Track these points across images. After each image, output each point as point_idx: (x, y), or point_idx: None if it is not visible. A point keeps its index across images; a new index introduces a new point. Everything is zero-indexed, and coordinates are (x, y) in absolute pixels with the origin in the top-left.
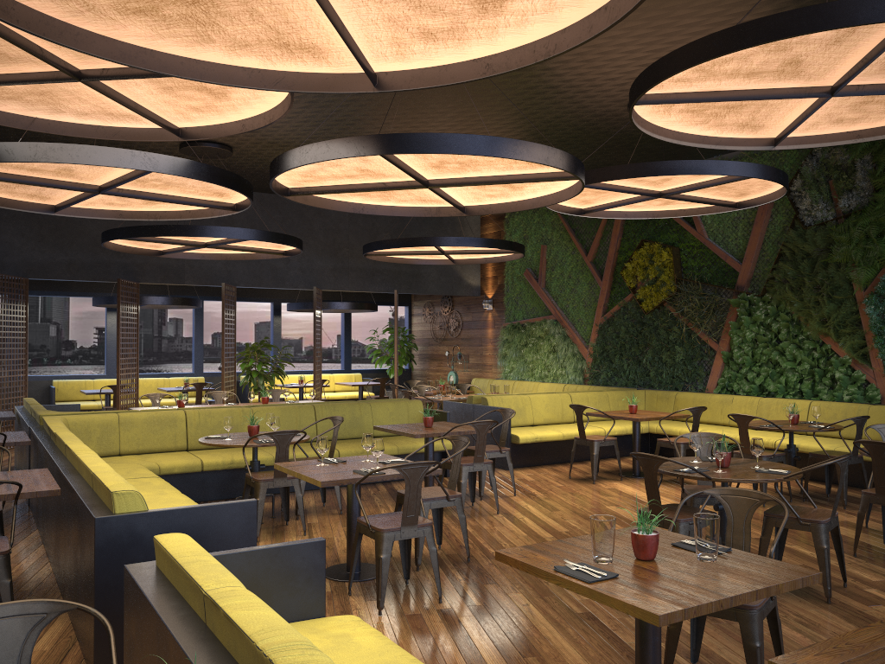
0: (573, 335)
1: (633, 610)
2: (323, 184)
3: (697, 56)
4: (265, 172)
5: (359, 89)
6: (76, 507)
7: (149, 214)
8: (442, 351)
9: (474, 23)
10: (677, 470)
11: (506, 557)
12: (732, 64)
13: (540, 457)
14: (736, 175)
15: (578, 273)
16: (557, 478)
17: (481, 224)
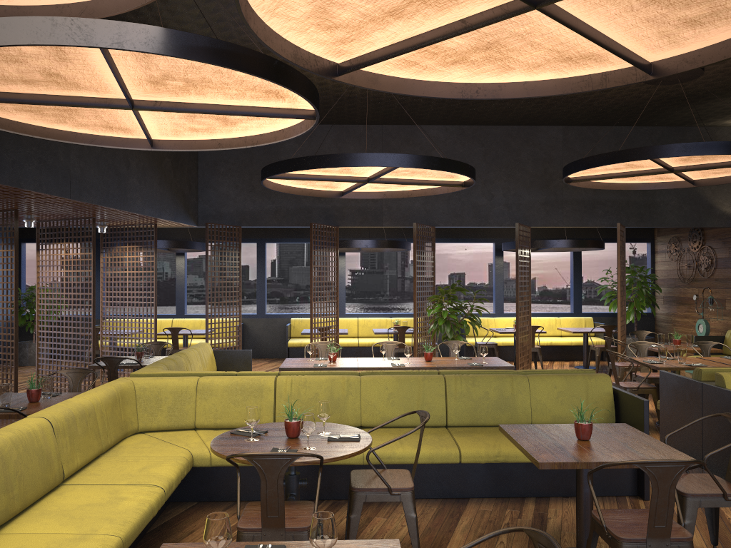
0: None
1: None
2: (376, 45)
3: None
4: None
5: None
6: None
7: (247, 140)
8: (690, 294)
9: None
10: None
11: None
12: None
13: None
14: None
15: None
16: None
17: None
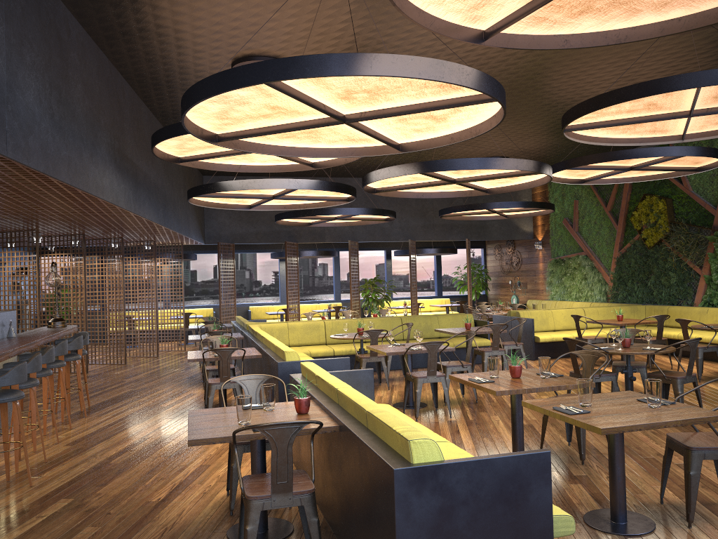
0: (598, 266)
1: (489, 391)
2: (394, 185)
3: (583, 111)
4: (372, 166)
5: (391, 152)
6: (269, 361)
7: (300, 206)
8: (508, 280)
9: (437, 125)
10: (593, 348)
11: (452, 376)
12: (613, 109)
13: (558, 352)
14: (672, 156)
15: (601, 220)
16: (564, 365)
17: None
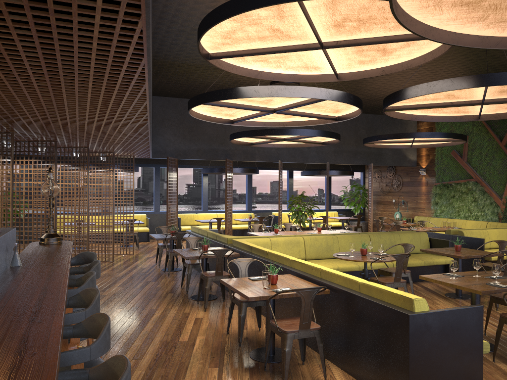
0: (489, 191)
1: None
2: (409, 104)
3: None
4: None
5: None
6: (354, 302)
7: (280, 123)
8: (387, 199)
9: None
10: None
11: None
12: None
13: None
14: None
15: (493, 153)
16: None
17: (417, 123)
